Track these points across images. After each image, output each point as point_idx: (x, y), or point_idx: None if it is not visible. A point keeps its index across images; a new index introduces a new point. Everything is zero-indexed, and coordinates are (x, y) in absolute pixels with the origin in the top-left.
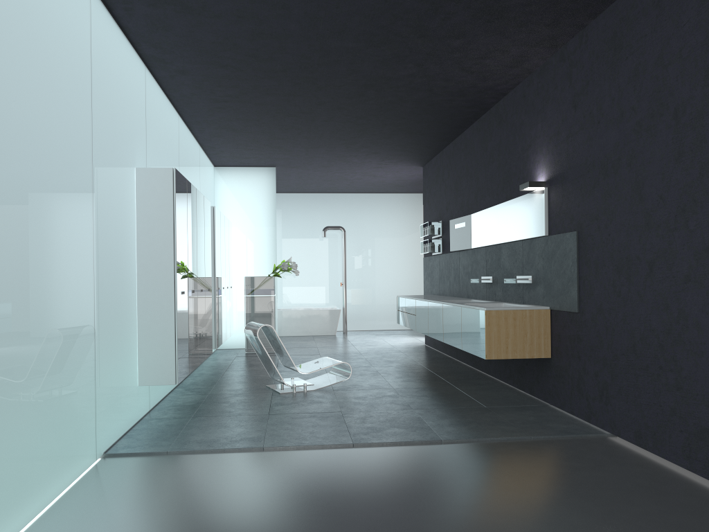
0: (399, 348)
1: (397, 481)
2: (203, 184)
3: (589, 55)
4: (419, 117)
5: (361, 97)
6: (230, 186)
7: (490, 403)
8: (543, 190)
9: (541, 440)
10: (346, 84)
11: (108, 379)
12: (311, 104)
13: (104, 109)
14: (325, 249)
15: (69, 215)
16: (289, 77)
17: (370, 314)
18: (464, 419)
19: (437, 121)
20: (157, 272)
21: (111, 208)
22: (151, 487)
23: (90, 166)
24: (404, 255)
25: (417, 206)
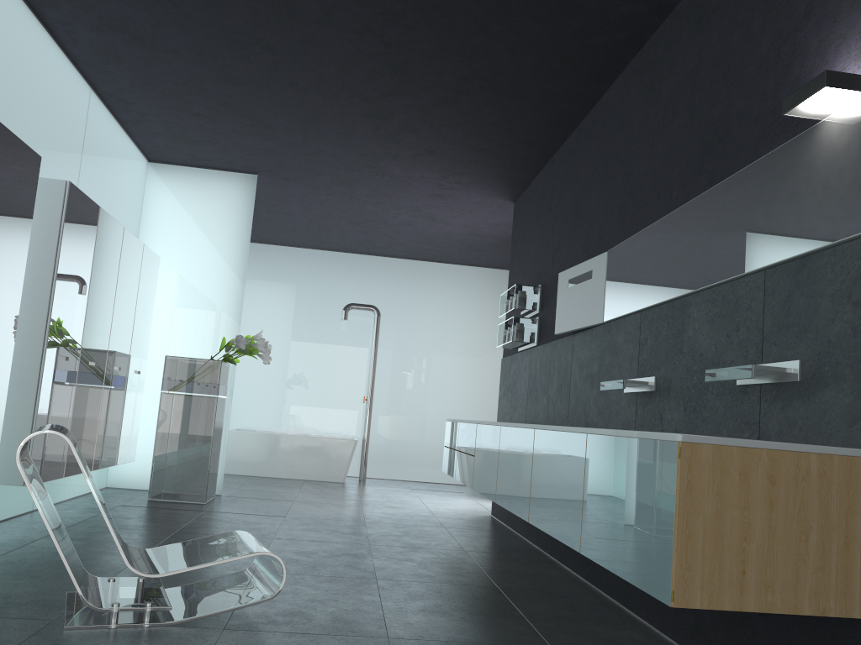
0: (443, 519)
1: None
2: (96, 168)
3: None
4: (516, 28)
5: None
6: (173, 199)
7: None
8: None
9: None
10: None
11: None
12: None
13: None
14: (347, 341)
15: None
16: None
17: (408, 453)
18: None
19: (552, 50)
20: None
21: None
22: None
23: None
24: (473, 364)
25: (499, 290)
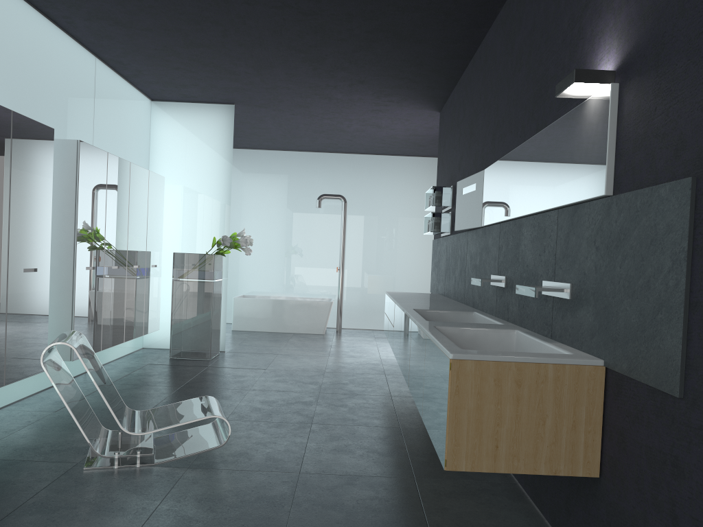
0: (387, 366)
1: None
2: (107, 117)
3: None
4: None
5: None
6: (172, 129)
7: None
8: (608, 90)
9: None
10: None
11: None
12: None
13: None
14: (323, 223)
15: None
16: None
17: (375, 309)
18: None
19: (434, 8)
20: None
21: None
22: None
23: None
24: (424, 236)
25: None
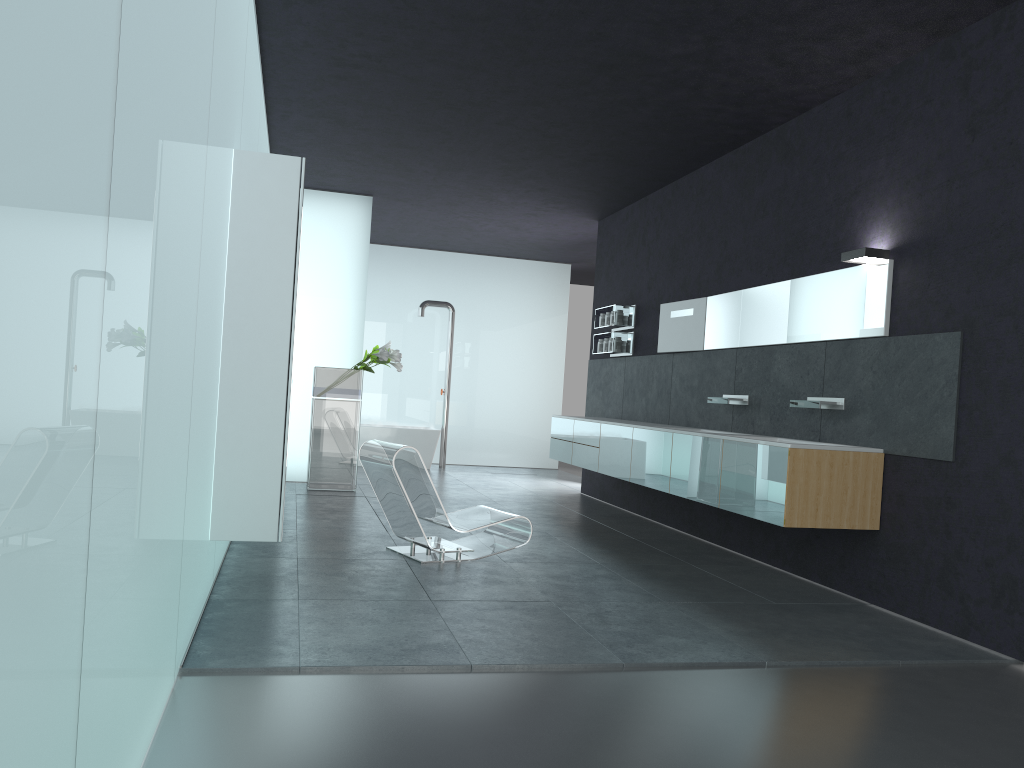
0: (548, 497)
1: (764, 743)
2: None
3: (1016, 50)
4: (648, 135)
5: (582, 87)
6: None
7: (776, 597)
8: (885, 263)
9: (920, 668)
10: (573, 59)
11: (191, 529)
12: (494, 91)
13: (223, 23)
14: (419, 335)
15: (187, 204)
16: (487, 34)
17: (478, 440)
18: (763, 624)
19: (671, 145)
20: (259, 340)
21: (214, 212)
22: (317, 745)
23: (207, 121)
24: (537, 355)
25: (561, 283)
